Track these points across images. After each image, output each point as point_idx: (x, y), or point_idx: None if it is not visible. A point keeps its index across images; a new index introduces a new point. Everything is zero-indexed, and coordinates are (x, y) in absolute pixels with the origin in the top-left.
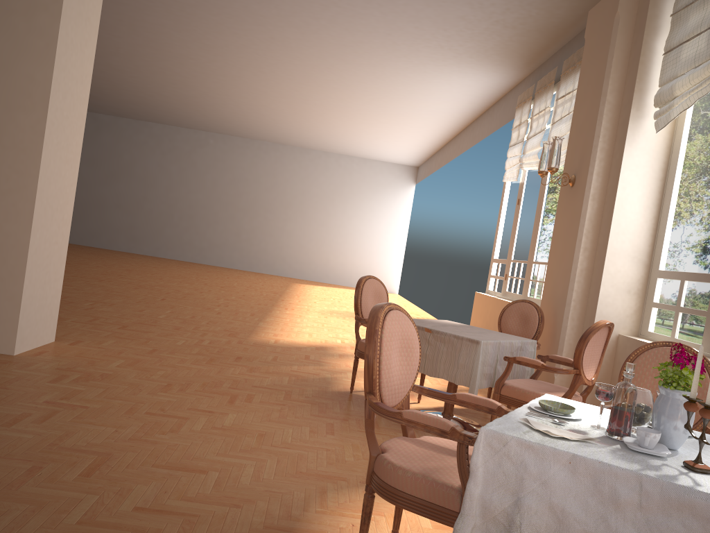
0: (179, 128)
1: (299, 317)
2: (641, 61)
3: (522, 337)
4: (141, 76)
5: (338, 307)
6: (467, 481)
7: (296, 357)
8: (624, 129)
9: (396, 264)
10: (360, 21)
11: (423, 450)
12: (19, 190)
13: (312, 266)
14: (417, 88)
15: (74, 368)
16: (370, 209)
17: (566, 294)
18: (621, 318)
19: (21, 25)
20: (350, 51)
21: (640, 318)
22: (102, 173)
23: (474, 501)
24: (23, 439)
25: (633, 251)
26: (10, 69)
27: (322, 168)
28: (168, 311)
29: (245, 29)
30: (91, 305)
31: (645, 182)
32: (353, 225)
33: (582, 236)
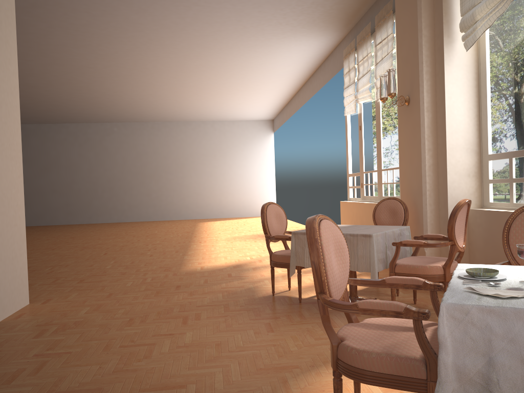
0: (89, 124)
1: (212, 246)
2: None
3: (397, 226)
4: (53, 89)
5: (238, 233)
6: (438, 352)
7: (221, 277)
8: (441, 53)
9: (271, 193)
10: (216, 14)
11: (373, 331)
12: None
13: (209, 207)
14: (266, 59)
15: (51, 322)
16: (244, 157)
17: (421, 187)
18: (467, 197)
19: None
20: (211, 39)
21: (480, 193)
22: (36, 168)
23: (449, 368)
24: (24, 392)
25: (466, 144)
26: None
27: (202, 133)
28: (112, 262)
29: (129, 36)
30: (51, 269)
31: (464, 90)
32: (234, 171)
33: (424, 140)
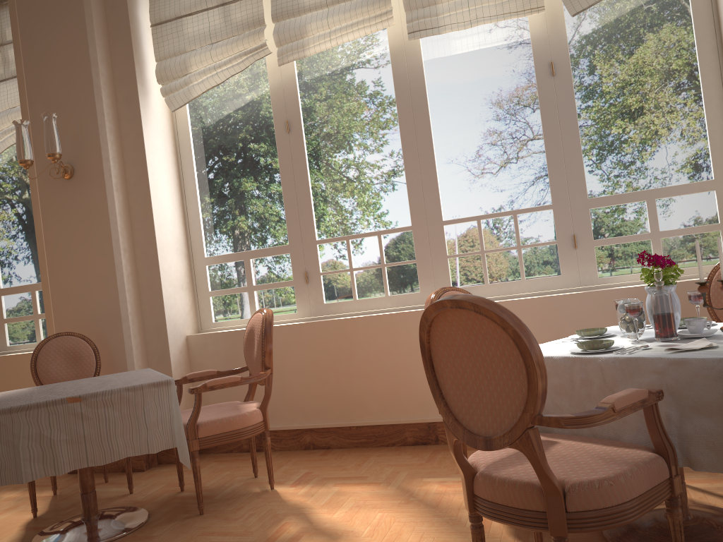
0: None
1: None
2: (132, 29)
3: (130, 371)
4: None
5: None
6: None
7: None
8: (133, 106)
9: None
10: None
11: None
12: None
13: None
14: None
15: None
16: None
17: (119, 309)
18: (184, 318)
19: None
20: None
21: (195, 312)
22: None
23: None
24: None
25: (175, 243)
26: None
27: None
28: None
29: None
30: None
31: (166, 166)
32: None
33: (118, 235)
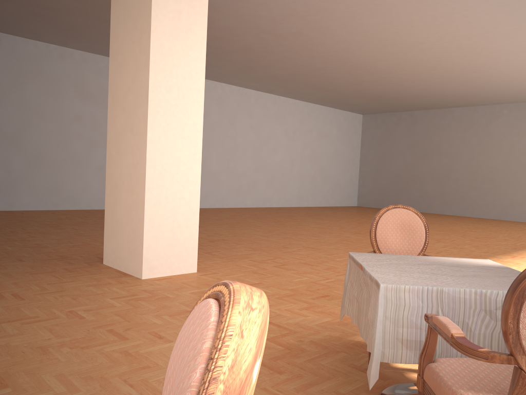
0: (475, 107)
1: (511, 265)
2: None
3: None
4: (408, 72)
5: None
6: None
7: None
8: None
9: None
10: None
11: None
12: (140, 162)
13: None
14: None
15: (156, 290)
16: None
17: None
18: None
19: (137, 49)
20: None
21: None
22: (418, 154)
23: None
24: None
25: None
26: (134, 81)
27: None
28: None
29: None
30: (298, 249)
31: None
32: None
33: None
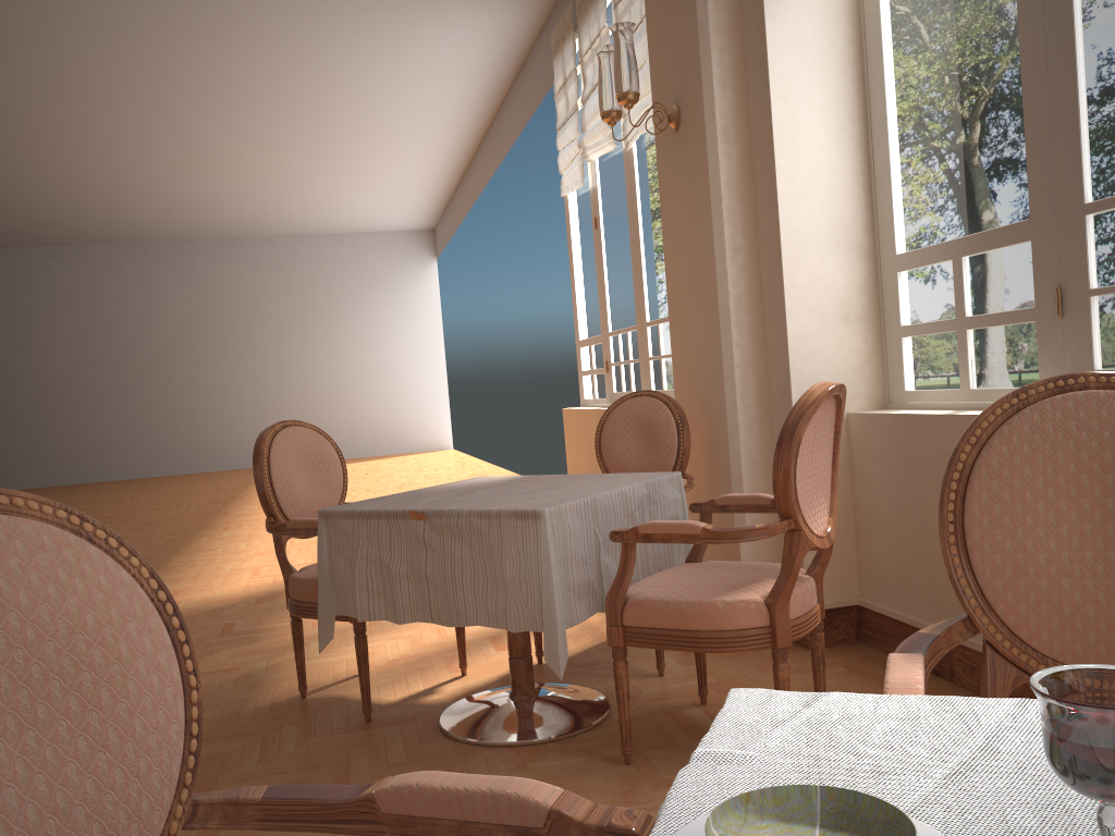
0: None
1: (248, 539)
2: None
3: (648, 473)
4: None
5: None
6: None
7: (200, 637)
8: None
9: (437, 399)
10: None
11: None
12: None
13: None
14: (373, 68)
15: None
16: (371, 319)
17: (721, 357)
18: (845, 379)
19: None
20: (215, 9)
21: (881, 368)
22: None
23: None
24: None
25: (834, 229)
26: None
27: (268, 266)
28: None
29: None
30: None
31: (823, 74)
32: (349, 352)
33: (722, 224)
